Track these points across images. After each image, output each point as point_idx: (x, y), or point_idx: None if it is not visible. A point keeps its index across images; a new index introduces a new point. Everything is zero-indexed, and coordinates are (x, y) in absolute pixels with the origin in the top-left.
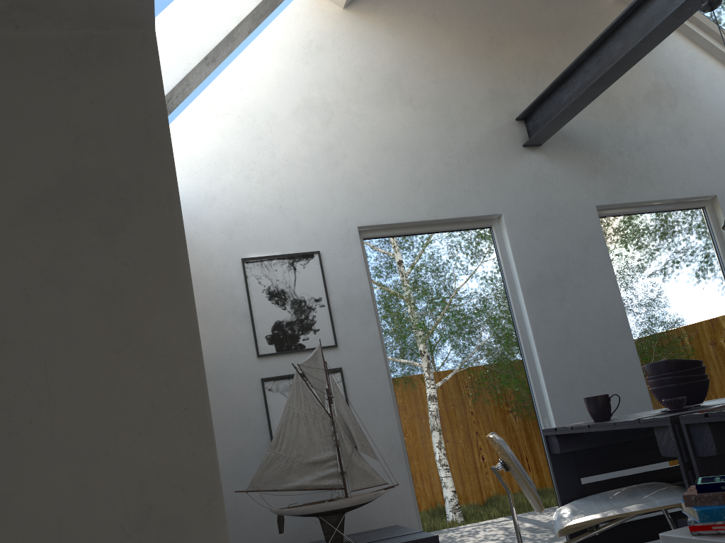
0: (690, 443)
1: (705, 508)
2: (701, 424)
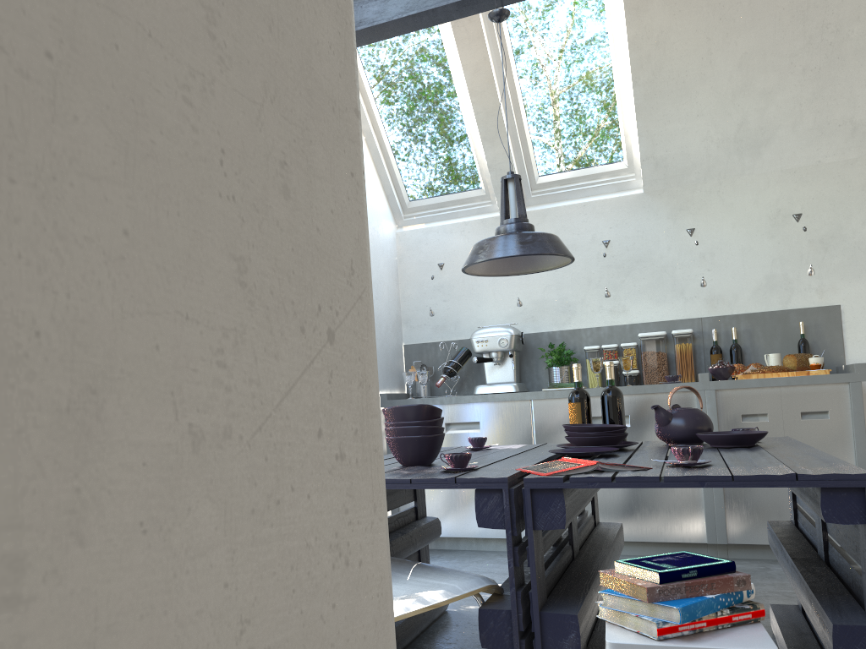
0: (531, 513)
1: (681, 604)
2: (553, 490)
